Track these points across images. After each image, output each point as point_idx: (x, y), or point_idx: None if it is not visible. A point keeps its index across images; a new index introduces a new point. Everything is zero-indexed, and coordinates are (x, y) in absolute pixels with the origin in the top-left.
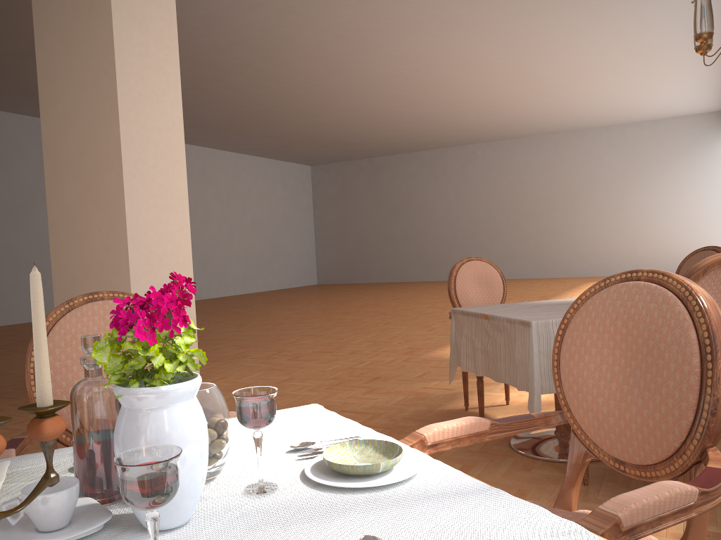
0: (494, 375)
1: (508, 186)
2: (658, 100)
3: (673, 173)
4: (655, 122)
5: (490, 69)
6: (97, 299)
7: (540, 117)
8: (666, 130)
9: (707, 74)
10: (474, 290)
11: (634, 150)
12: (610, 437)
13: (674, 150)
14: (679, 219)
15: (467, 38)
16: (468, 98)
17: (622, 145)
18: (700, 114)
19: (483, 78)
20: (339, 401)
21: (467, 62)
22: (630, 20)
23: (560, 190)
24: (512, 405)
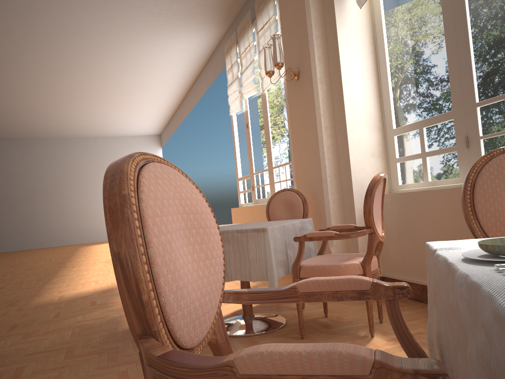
0: None
1: (6, 177)
2: (123, 123)
3: None
4: (116, 138)
5: (17, 79)
6: (150, 160)
7: (40, 124)
8: (123, 144)
9: (156, 110)
10: None
11: (103, 155)
12: None
13: None
14: None
15: (11, 49)
16: None
17: (95, 151)
18: (142, 135)
19: (8, 85)
20: (7, 349)
21: (1, 69)
22: (130, 64)
23: (51, 181)
24: None
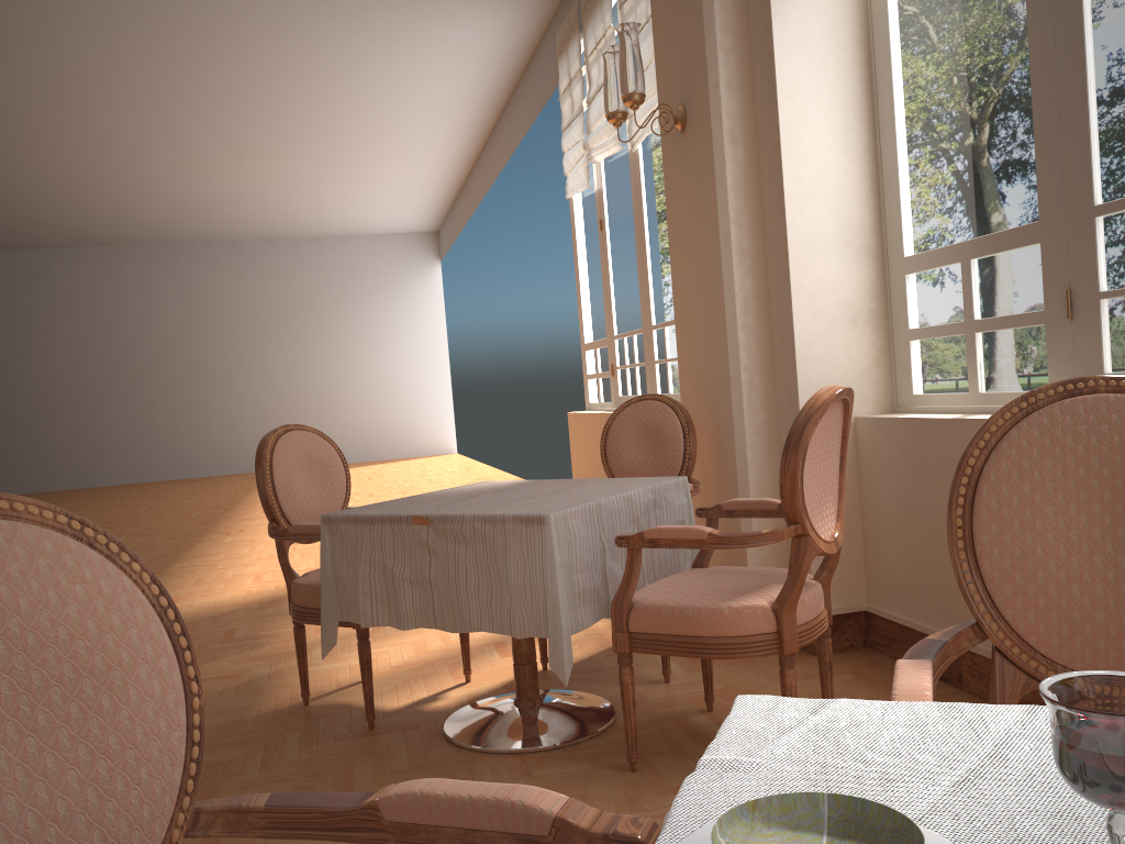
0: (449, 622)
1: (111, 326)
2: (352, 208)
3: (369, 315)
4: (340, 240)
5: (111, 117)
6: None
7: (173, 212)
8: (356, 252)
9: (423, 178)
10: (304, 484)
11: (314, 278)
12: (1094, 645)
13: (368, 283)
14: (380, 380)
15: (86, 51)
16: (55, 164)
17: (295, 270)
18: (398, 234)
19: (93, 130)
20: None
21: (72, 97)
22: (351, 78)
23: (203, 336)
24: (374, 679)
